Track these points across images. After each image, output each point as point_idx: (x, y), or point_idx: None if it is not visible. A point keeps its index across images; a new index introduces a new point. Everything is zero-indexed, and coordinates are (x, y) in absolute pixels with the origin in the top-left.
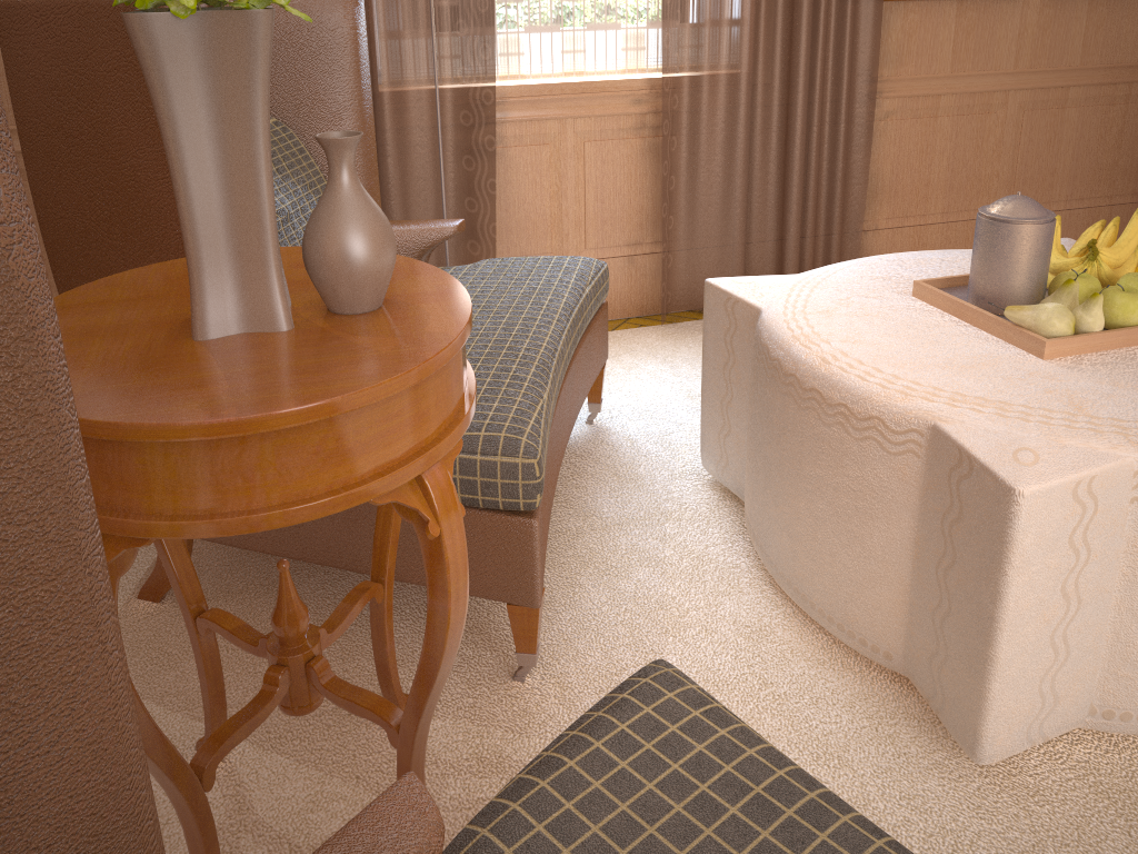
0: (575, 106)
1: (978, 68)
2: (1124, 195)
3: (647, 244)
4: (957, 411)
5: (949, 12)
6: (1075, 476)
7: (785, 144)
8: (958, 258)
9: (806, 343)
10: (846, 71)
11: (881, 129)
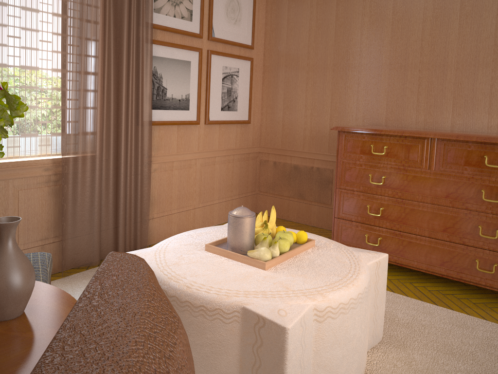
0: (14, 173)
1: (186, 150)
2: (235, 195)
3: (51, 238)
4: (249, 299)
5: (175, 130)
6: (300, 316)
7: (116, 185)
8: (211, 231)
9: (176, 280)
10: (140, 153)
11: (153, 176)
